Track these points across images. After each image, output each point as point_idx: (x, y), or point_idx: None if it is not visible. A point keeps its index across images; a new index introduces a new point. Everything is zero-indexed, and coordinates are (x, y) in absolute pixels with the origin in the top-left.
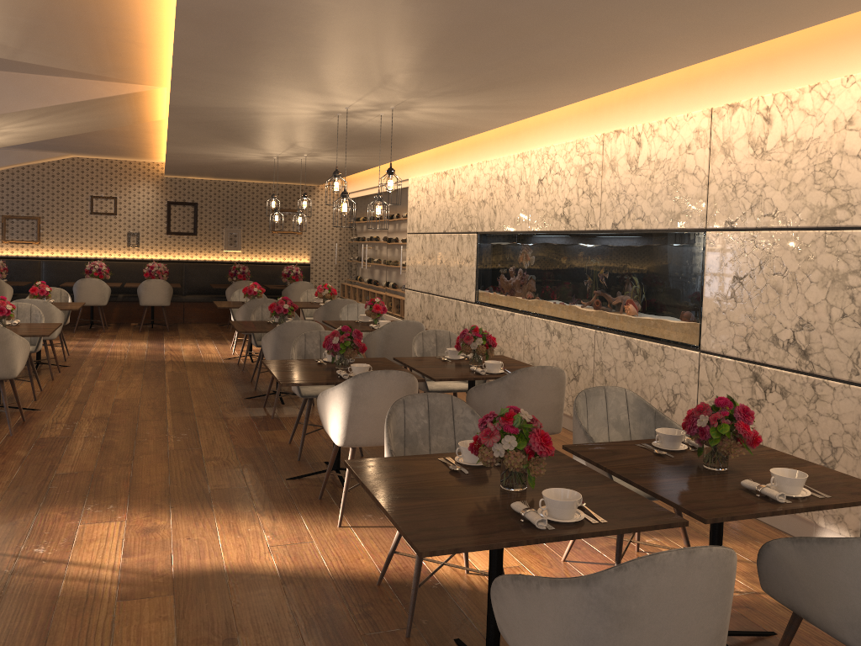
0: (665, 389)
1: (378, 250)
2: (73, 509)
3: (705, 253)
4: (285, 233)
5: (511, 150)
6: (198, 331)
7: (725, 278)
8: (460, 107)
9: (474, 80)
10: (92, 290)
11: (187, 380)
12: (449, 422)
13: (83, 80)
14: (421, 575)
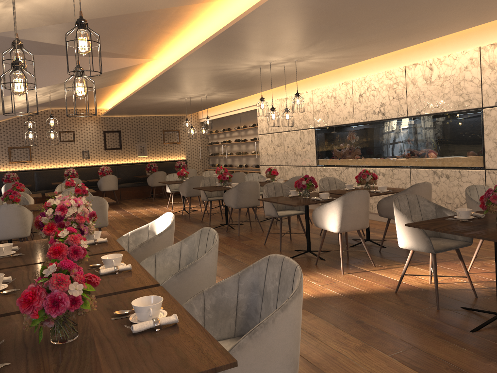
0: (463, 192)
1: (234, 146)
2: None
3: (483, 120)
4: (171, 143)
5: (336, 81)
6: (135, 203)
7: None
8: (332, 57)
9: (360, 40)
10: None
11: None
12: (417, 207)
13: (114, 58)
14: (410, 287)
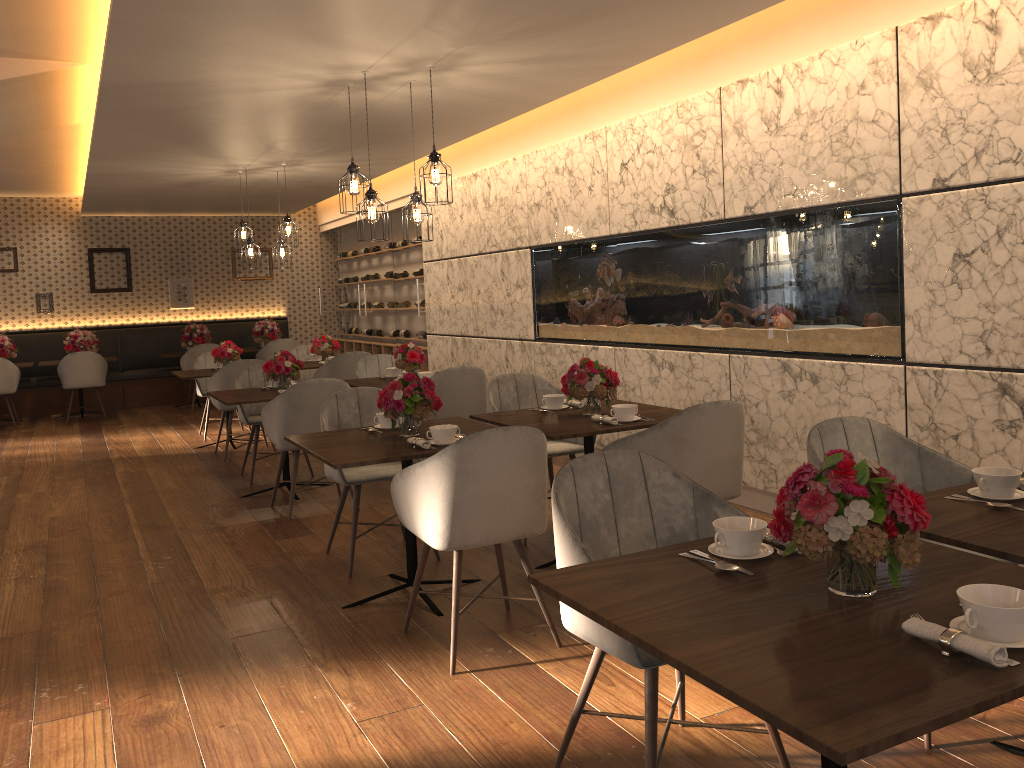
0: None
1: (381, 289)
2: (18, 699)
3: (903, 228)
4: (251, 280)
5: (574, 131)
6: (147, 417)
7: (939, 259)
8: (526, 60)
9: (566, 4)
10: None
11: (151, 481)
12: (641, 494)
13: None
14: (616, 740)
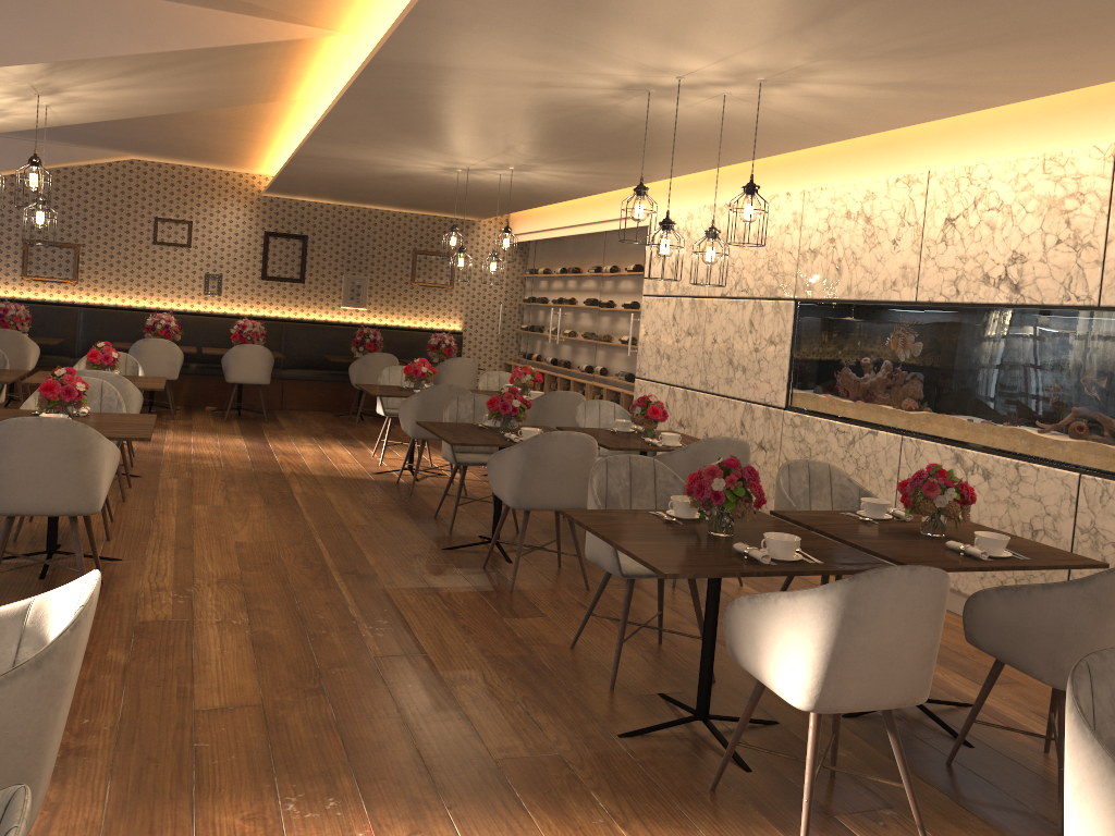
0: None
1: (581, 317)
2: (261, 808)
3: None
4: (429, 286)
5: (879, 171)
6: (308, 424)
7: None
8: (882, 84)
9: (992, 22)
10: (159, 356)
11: (335, 510)
12: None
13: (219, 12)
14: None
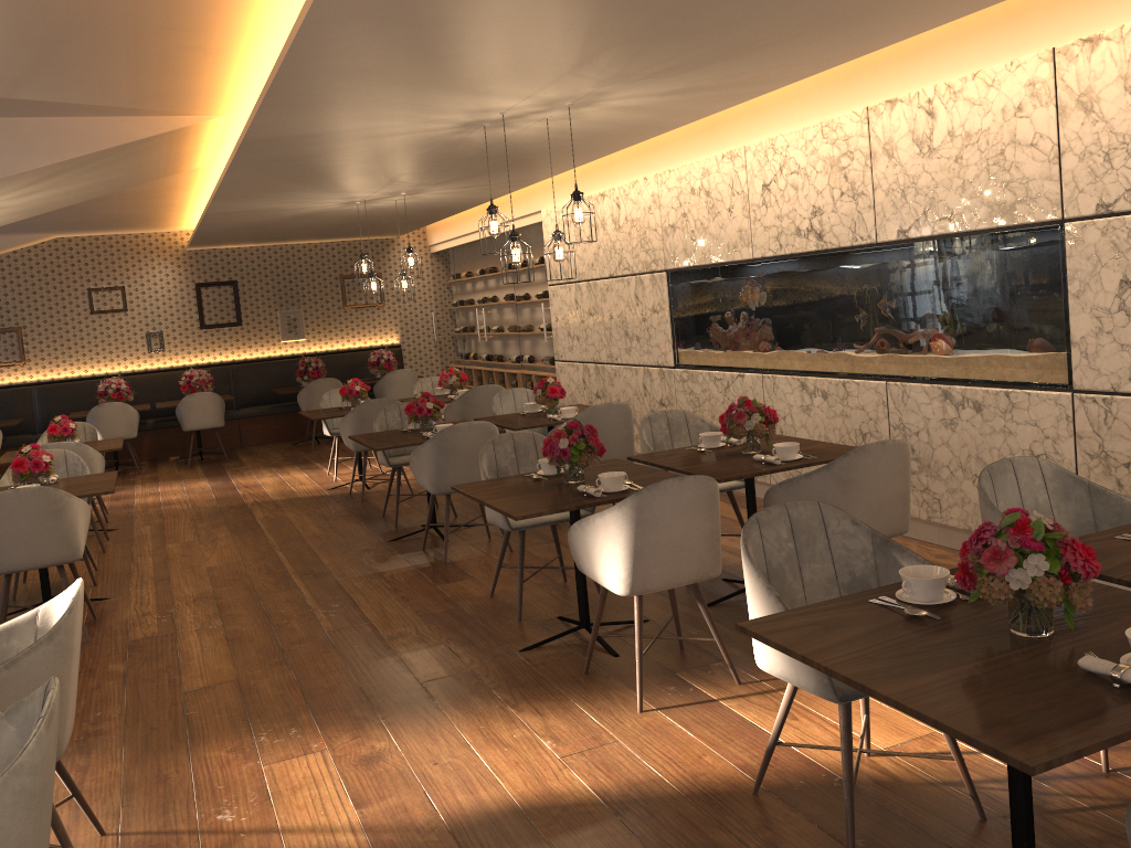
0: (1018, 450)
1: (502, 313)
2: (240, 743)
3: (1067, 254)
4: (362, 307)
5: (709, 150)
6: (268, 456)
7: (1105, 285)
8: (666, 92)
9: (713, 46)
10: (115, 419)
11: (294, 526)
12: (822, 542)
13: (106, 118)
14: (806, 769)
